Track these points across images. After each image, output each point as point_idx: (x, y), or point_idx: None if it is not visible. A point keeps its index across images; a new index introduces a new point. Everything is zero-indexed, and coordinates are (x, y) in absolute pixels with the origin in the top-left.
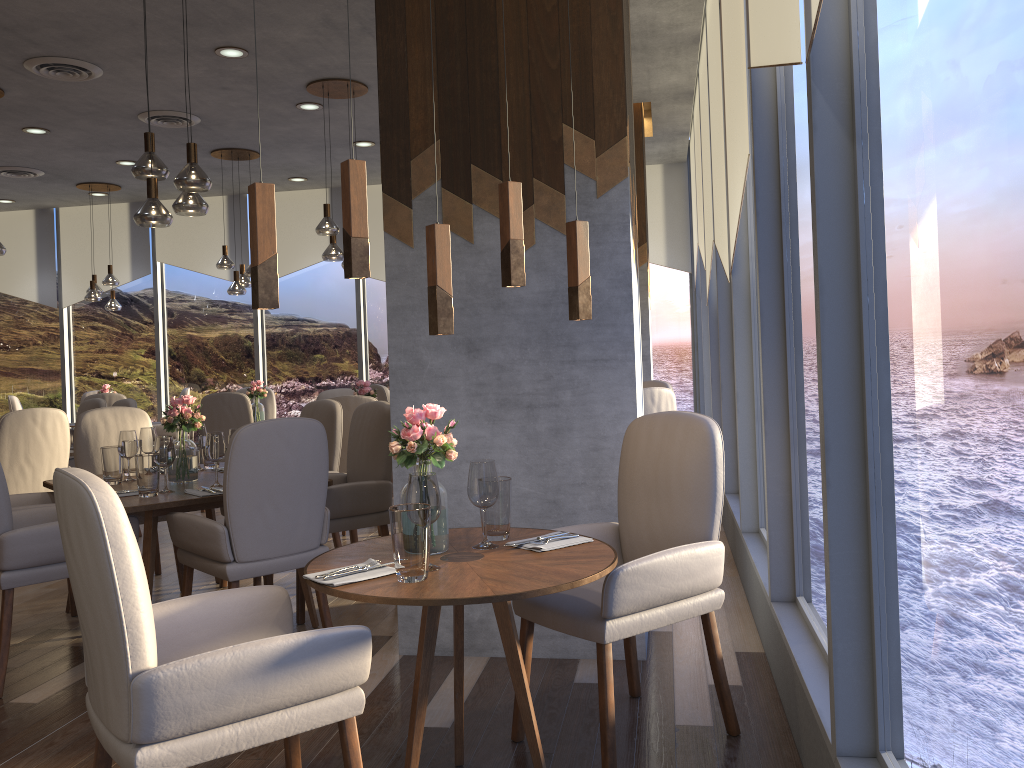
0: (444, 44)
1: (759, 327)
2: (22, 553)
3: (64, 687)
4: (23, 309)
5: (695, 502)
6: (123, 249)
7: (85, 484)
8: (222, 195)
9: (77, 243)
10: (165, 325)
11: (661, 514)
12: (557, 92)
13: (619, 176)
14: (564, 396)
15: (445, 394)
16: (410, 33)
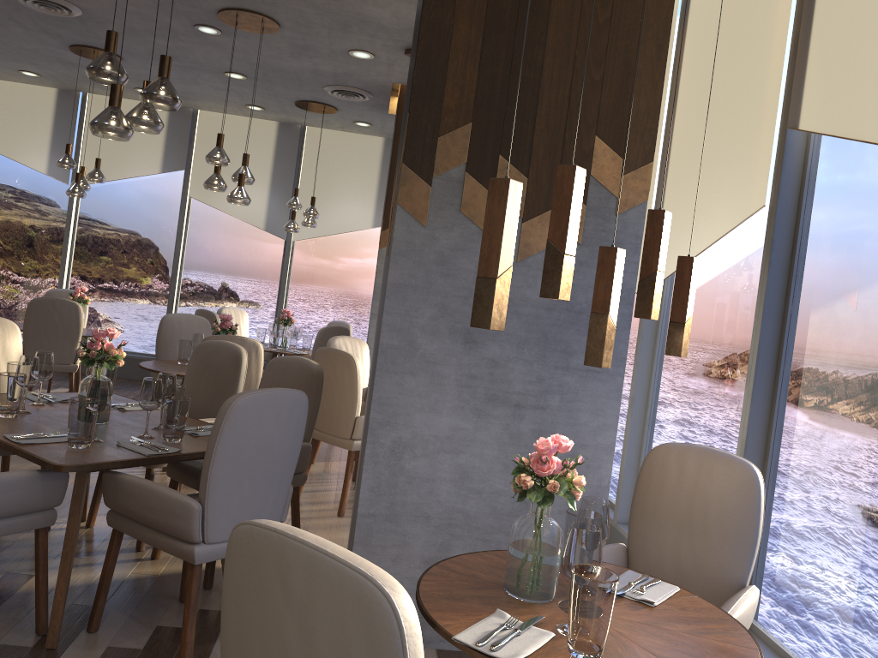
0: (492, 27)
1: (750, 367)
2: None
3: None
4: None
5: (736, 545)
6: None
7: (376, 580)
8: (53, 87)
9: None
10: None
11: (693, 549)
12: (595, 104)
13: (640, 198)
14: (552, 400)
15: (434, 381)
16: (459, 7)
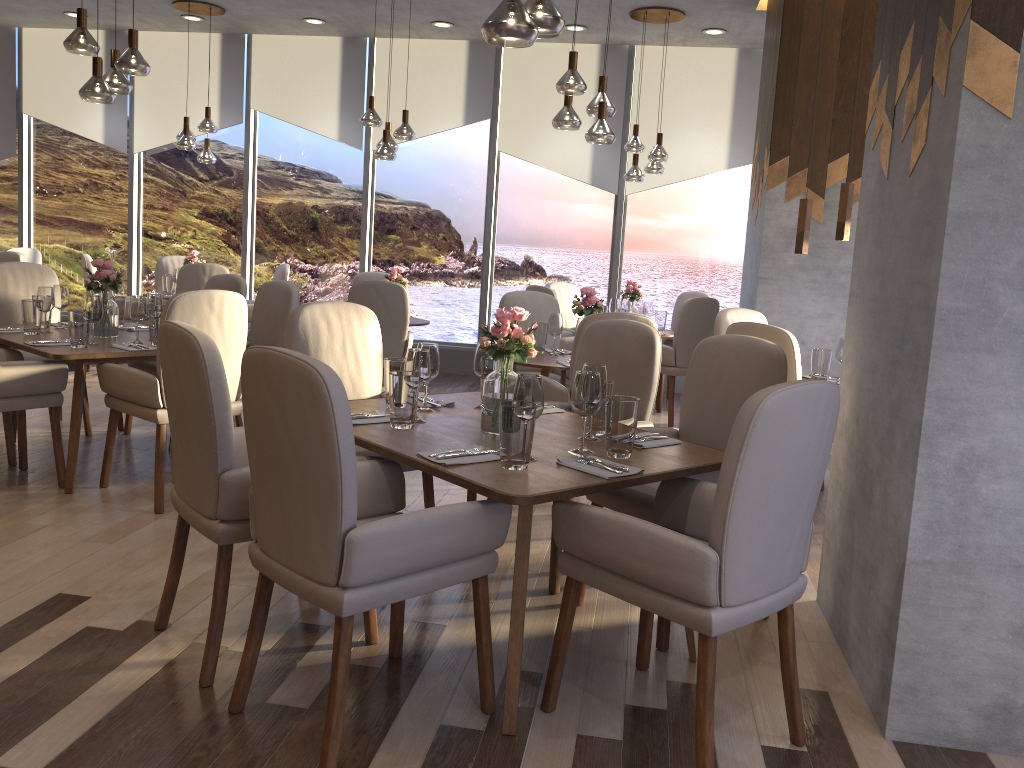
0: None
1: None
2: (376, 562)
3: (418, 767)
4: (84, 150)
5: None
6: (211, 90)
7: None
8: (337, 36)
9: (155, 77)
10: (255, 186)
11: None
12: None
13: None
14: None
15: None
16: None
